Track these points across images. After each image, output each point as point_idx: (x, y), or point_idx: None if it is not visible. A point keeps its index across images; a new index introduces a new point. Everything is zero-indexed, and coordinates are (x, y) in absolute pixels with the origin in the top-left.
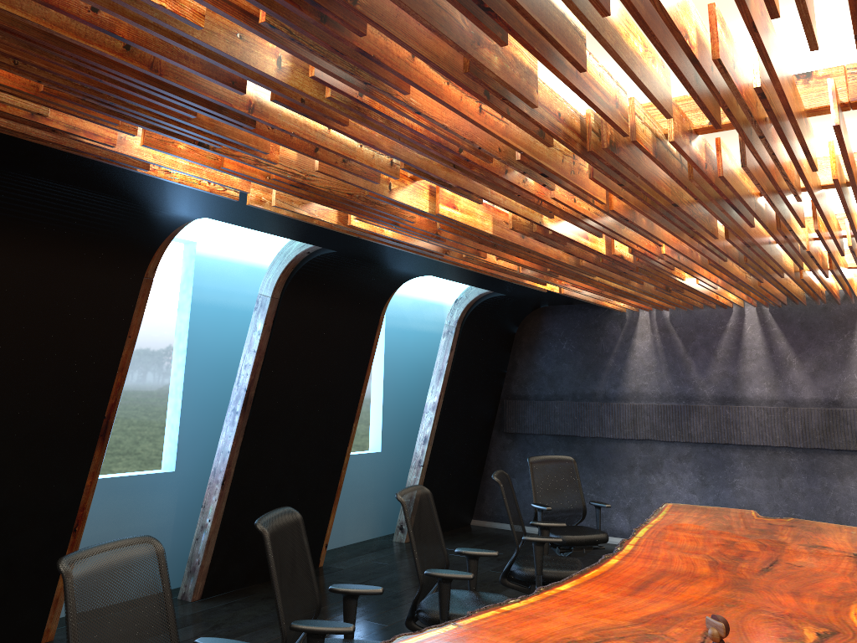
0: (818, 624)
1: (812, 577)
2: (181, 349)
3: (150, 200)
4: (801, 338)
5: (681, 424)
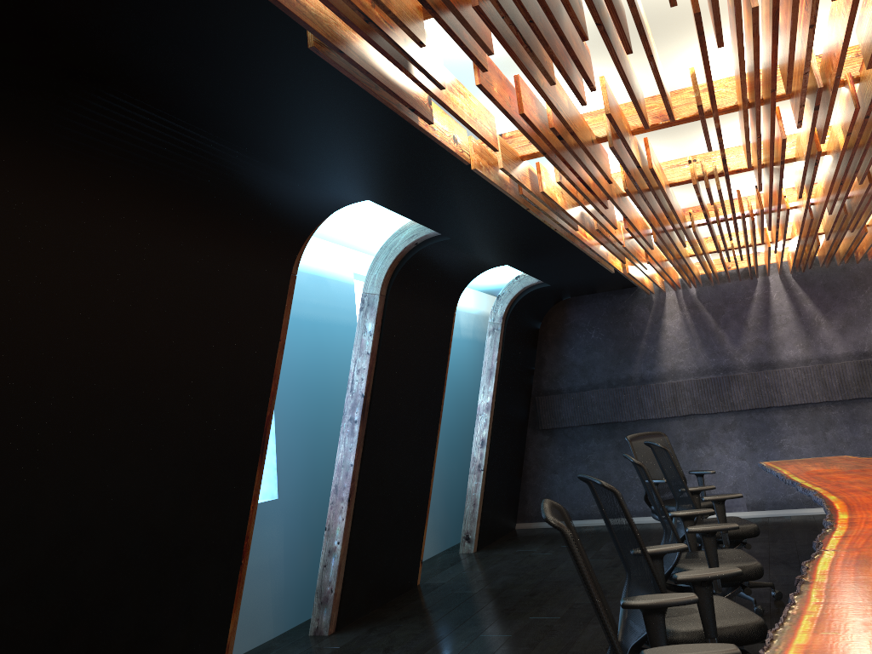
0: None
1: None
2: None
3: (335, 178)
4: (826, 299)
5: (722, 394)
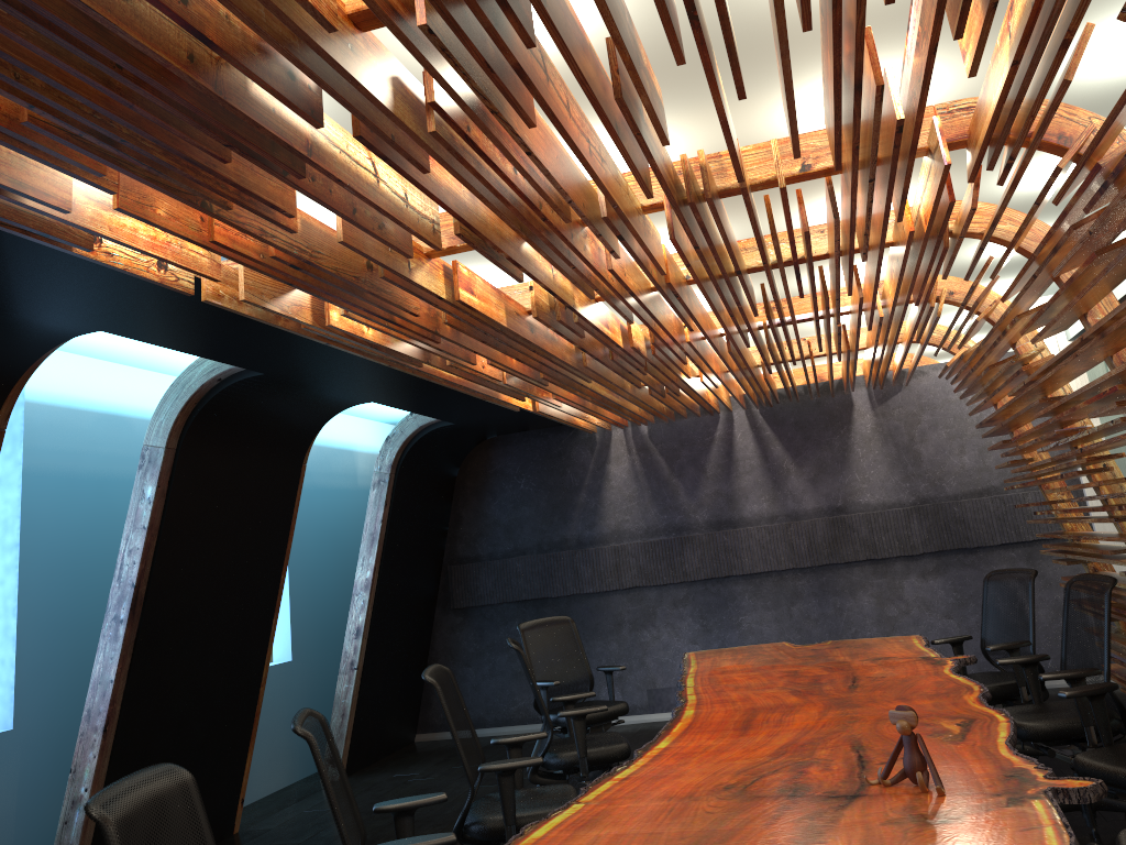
0: (950, 717)
1: (903, 683)
2: (9, 543)
3: (29, 306)
4: (797, 440)
5: (674, 561)
